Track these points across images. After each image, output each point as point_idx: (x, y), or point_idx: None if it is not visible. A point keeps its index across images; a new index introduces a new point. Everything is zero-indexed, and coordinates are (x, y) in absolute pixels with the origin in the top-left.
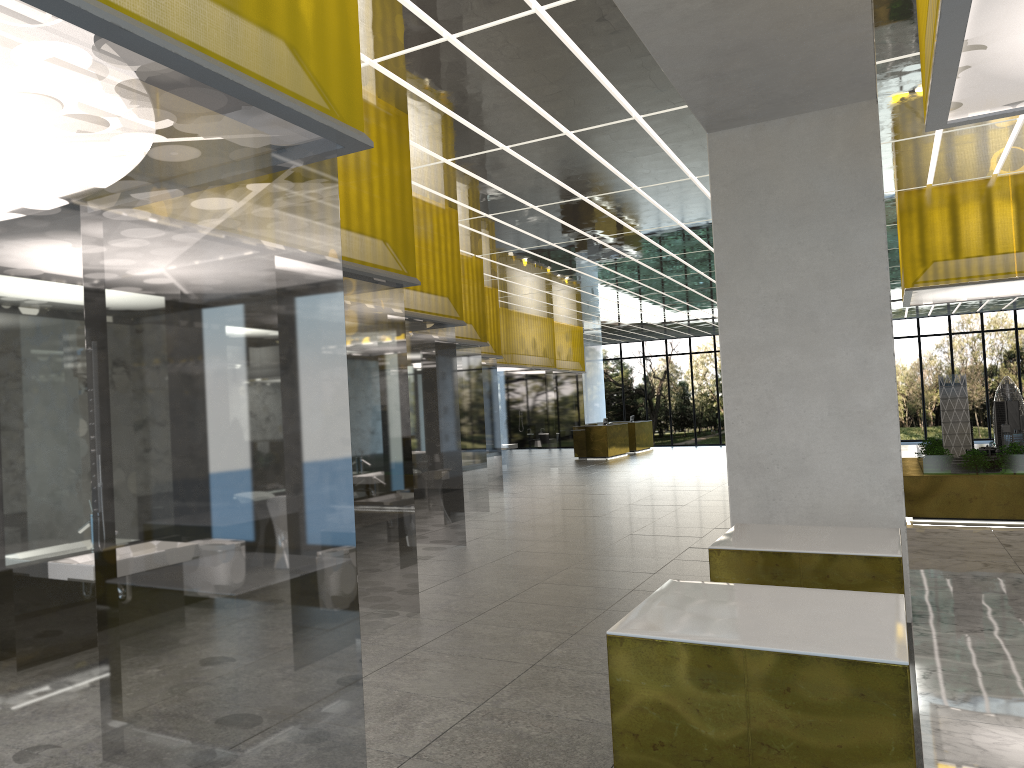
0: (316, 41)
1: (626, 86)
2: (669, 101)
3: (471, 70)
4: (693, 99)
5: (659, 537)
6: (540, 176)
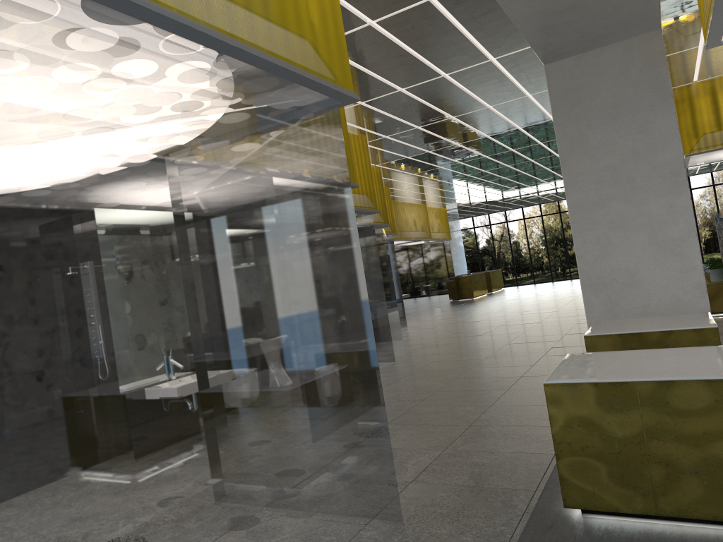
0: (325, 40)
1: (486, 40)
2: (514, 46)
3: (383, 42)
4: (536, 44)
5: (528, 343)
6: (424, 106)
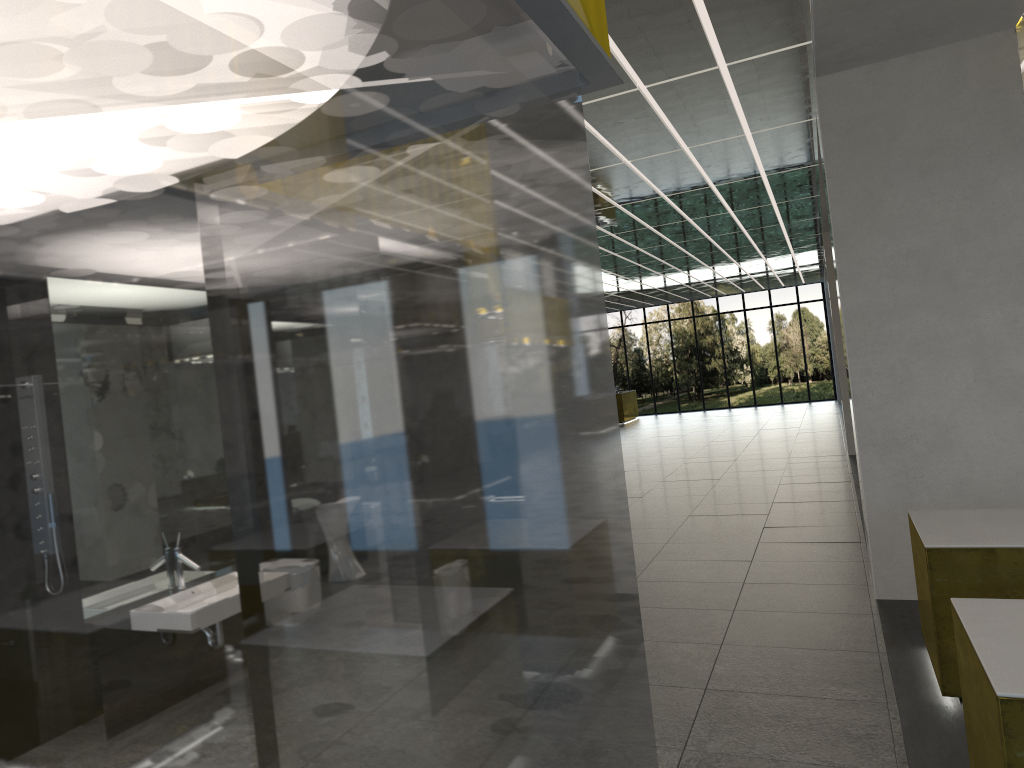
0: None
1: (727, 28)
2: (764, 45)
3: None
4: (823, 36)
5: (722, 517)
6: (592, 139)
